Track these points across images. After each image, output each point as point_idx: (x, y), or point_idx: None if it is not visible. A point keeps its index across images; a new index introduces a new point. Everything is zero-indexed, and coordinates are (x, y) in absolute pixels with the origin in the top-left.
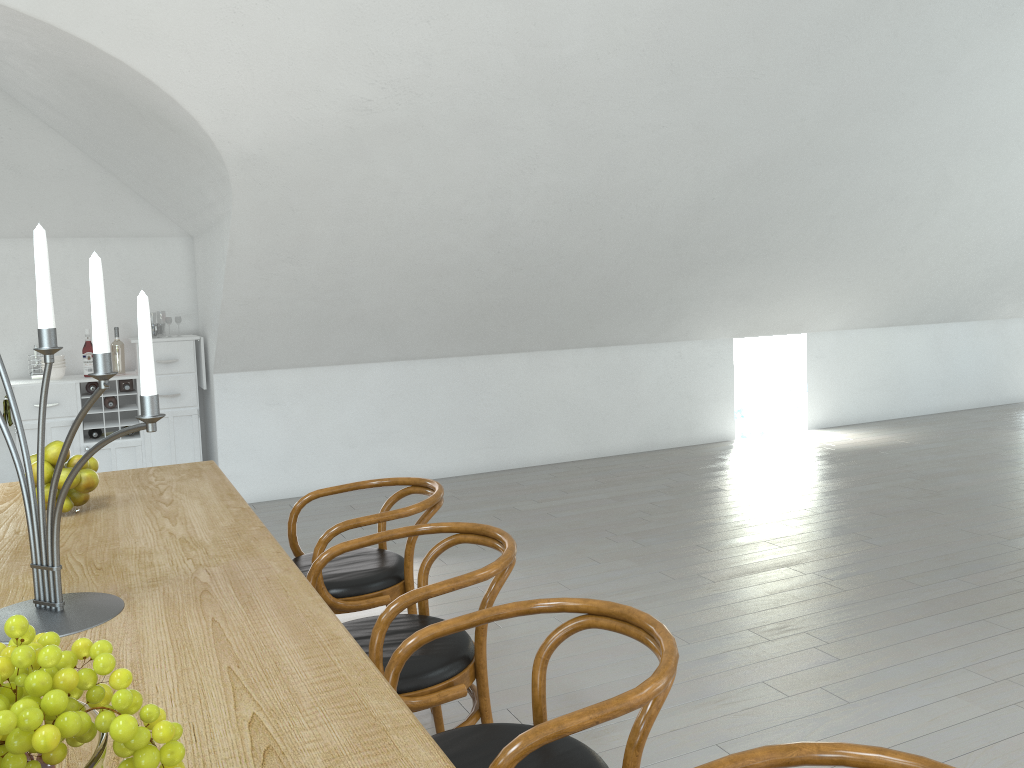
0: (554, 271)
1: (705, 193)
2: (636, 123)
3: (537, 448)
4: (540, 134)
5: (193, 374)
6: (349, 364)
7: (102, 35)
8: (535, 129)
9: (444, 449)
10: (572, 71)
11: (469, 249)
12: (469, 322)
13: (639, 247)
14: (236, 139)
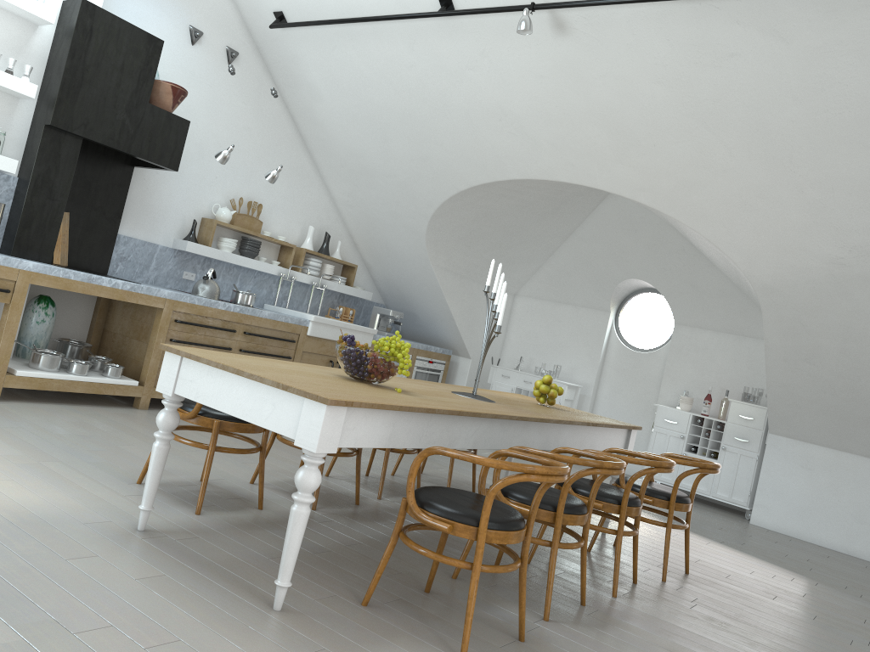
0: None
1: None
2: None
3: None
4: None
5: (761, 431)
6: None
7: (680, 215)
8: None
9: None
10: None
11: None
12: None
13: None
14: (757, 275)
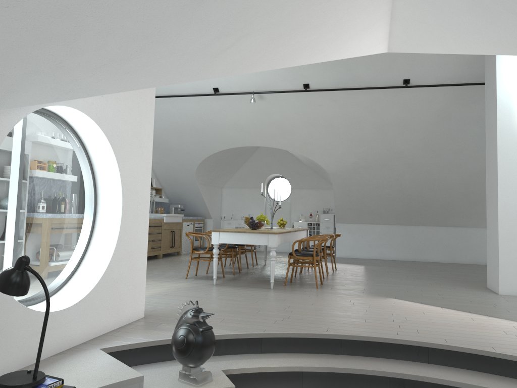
0: (424, 201)
1: (465, 180)
2: (429, 162)
3: (430, 256)
4: (401, 166)
5: (332, 223)
6: (371, 224)
7: (303, 153)
8: (399, 165)
9: (398, 252)
10: (403, 152)
11: (394, 194)
12: (403, 214)
13: (451, 195)
14: (330, 170)
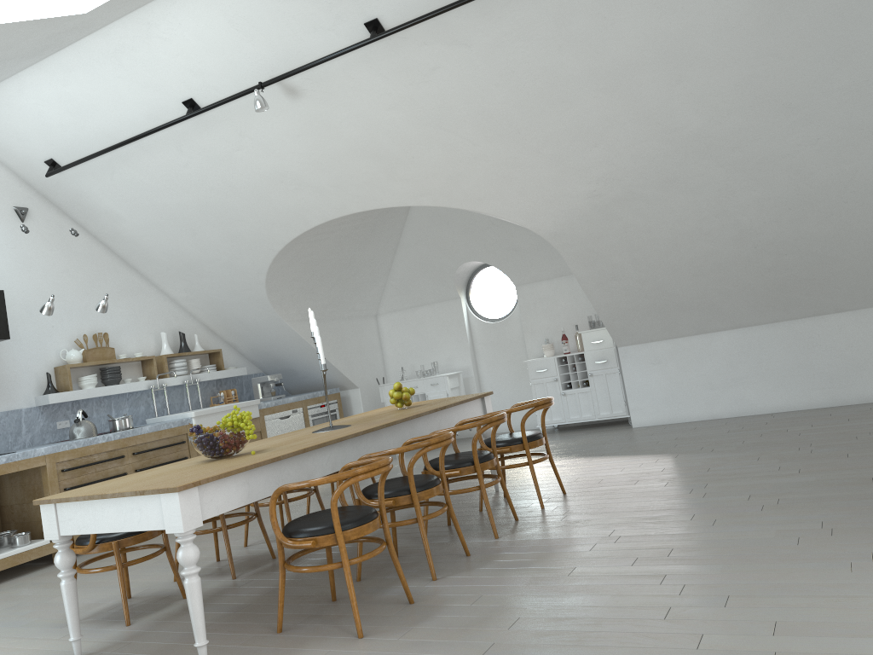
0: (818, 250)
1: None
2: (790, 144)
3: None
4: (718, 173)
5: (613, 348)
6: (702, 334)
7: (461, 204)
8: (711, 172)
9: (786, 390)
10: (707, 135)
11: (729, 250)
12: (774, 296)
13: None
14: (542, 227)
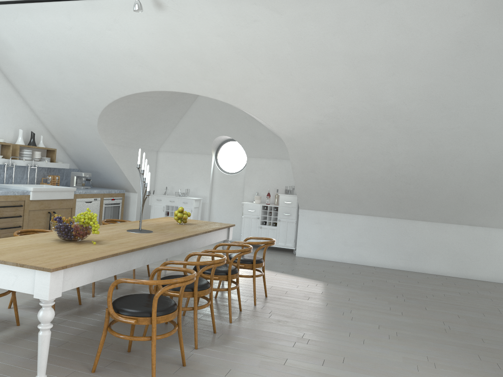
0: (427, 186)
1: (495, 157)
2: (437, 127)
3: (431, 266)
4: (393, 131)
5: (296, 208)
6: (348, 213)
7: (241, 105)
8: (390, 129)
9: (385, 255)
10: (396, 109)
11: (381, 173)
12: (394, 204)
13: (469, 180)
14: (283, 132)
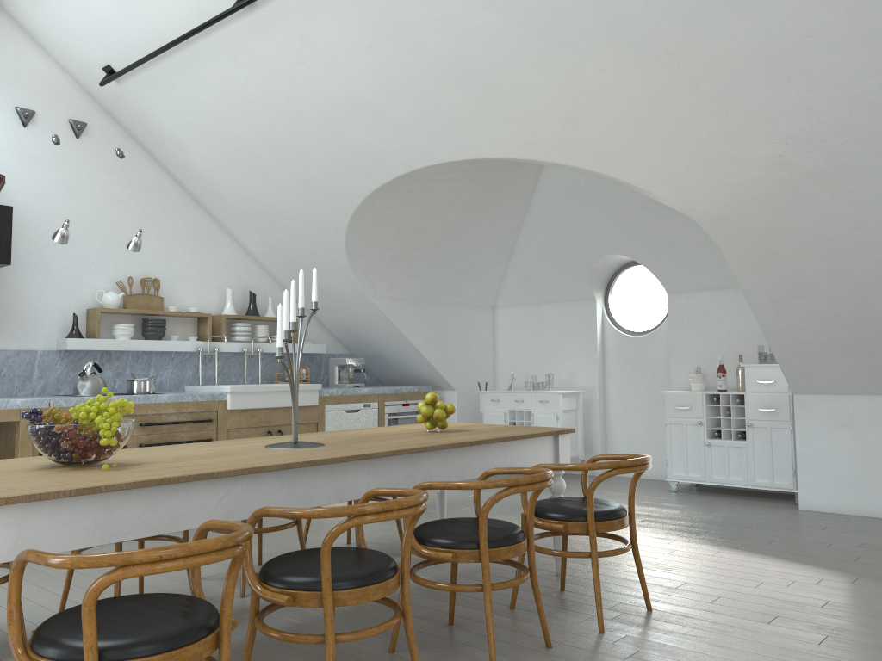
0: None
1: None
2: None
3: None
4: None
5: (787, 394)
6: None
7: (582, 161)
8: None
9: None
10: None
11: None
12: None
13: None
14: (696, 207)
